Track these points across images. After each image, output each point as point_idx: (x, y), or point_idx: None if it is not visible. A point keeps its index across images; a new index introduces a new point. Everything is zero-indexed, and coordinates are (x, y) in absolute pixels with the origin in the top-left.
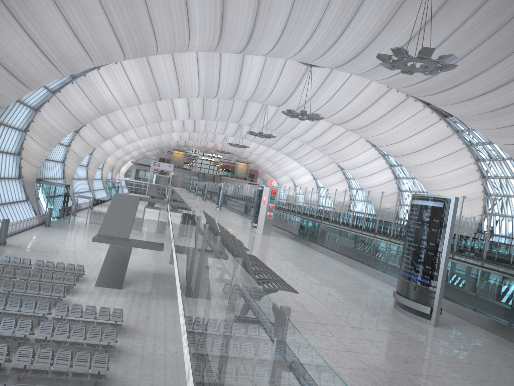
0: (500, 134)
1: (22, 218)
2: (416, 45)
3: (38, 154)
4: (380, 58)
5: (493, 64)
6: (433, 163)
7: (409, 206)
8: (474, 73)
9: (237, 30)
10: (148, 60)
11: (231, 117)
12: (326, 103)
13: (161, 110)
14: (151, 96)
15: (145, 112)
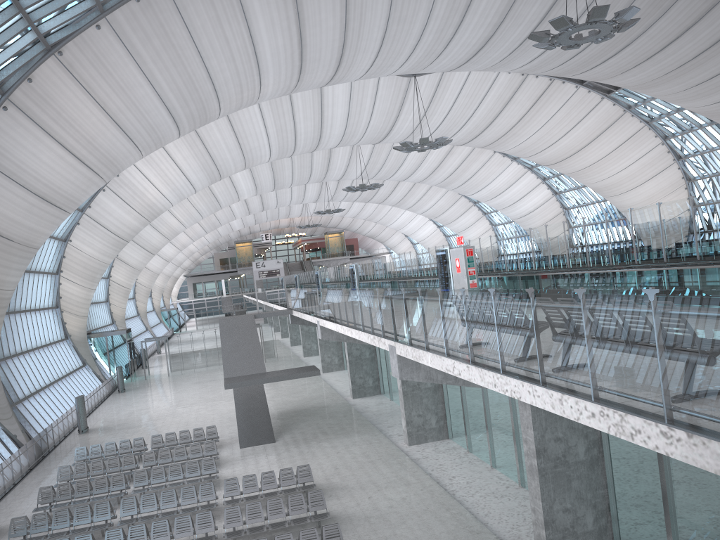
0: (696, 95)
1: (88, 390)
2: (576, 8)
3: (81, 299)
4: (535, 37)
5: (670, 4)
6: (606, 159)
7: (683, 215)
8: (647, 23)
9: (322, 56)
10: (196, 130)
11: (313, 175)
12: (444, 120)
13: (218, 193)
14: (209, 178)
15: (197, 203)
